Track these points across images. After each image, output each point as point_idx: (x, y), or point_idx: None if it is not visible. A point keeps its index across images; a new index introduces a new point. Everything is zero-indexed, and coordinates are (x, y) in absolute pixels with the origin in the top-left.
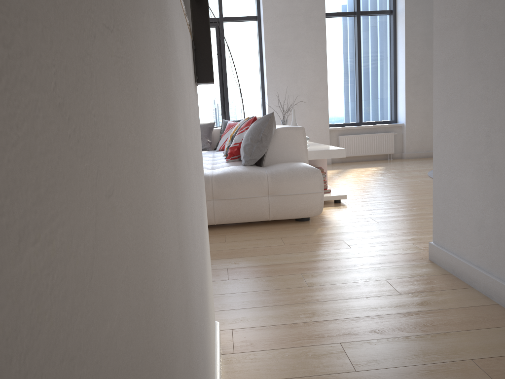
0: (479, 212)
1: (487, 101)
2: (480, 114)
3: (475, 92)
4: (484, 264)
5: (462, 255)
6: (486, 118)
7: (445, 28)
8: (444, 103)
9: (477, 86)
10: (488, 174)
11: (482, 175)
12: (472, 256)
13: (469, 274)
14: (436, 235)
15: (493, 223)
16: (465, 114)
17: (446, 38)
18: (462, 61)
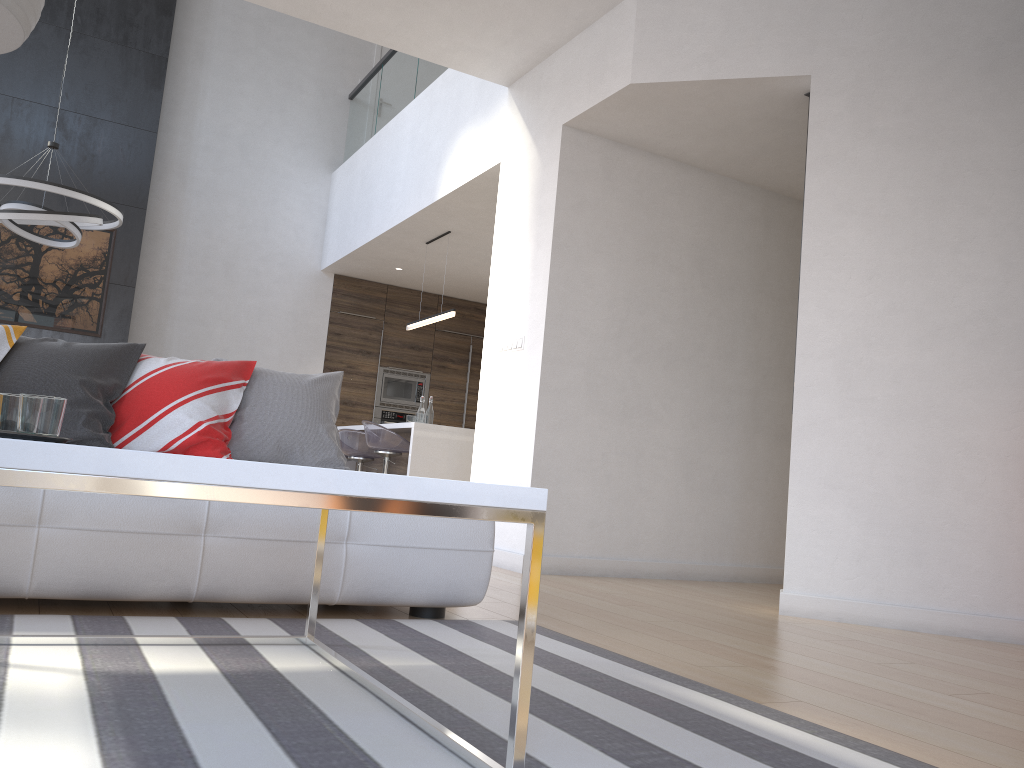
0: (592, 513)
1: (604, 431)
2: (597, 439)
3: (592, 421)
4: (596, 553)
5: (570, 554)
6: (603, 442)
7: (559, 360)
8: (553, 422)
9: (595, 417)
10: (603, 483)
11: (597, 484)
12: (582, 551)
13: (582, 566)
14: None
15: (606, 519)
16: (580, 436)
17: (560, 368)
18: (580, 395)
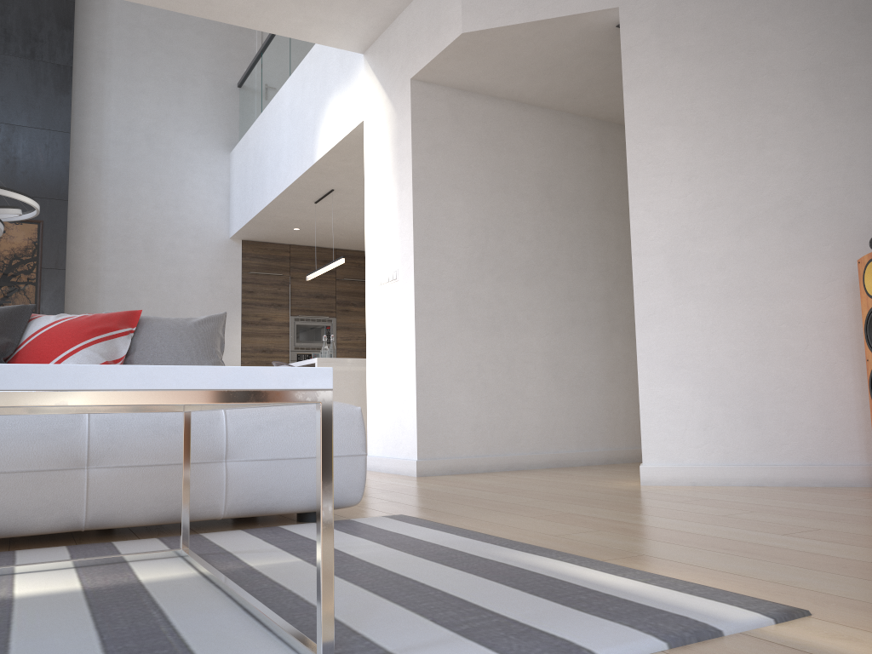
0: (474, 417)
1: (477, 344)
2: (472, 352)
3: (466, 336)
4: (481, 452)
5: (458, 455)
6: (477, 354)
7: (430, 286)
8: (430, 341)
9: (467, 333)
10: (481, 390)
11: (476, 391)
12: (469, 451)
13: (470, 465)
14: (423, 451)
15: (488, 421)
16: (456, 350)
17: (431, 293)
18: (452, 314)
